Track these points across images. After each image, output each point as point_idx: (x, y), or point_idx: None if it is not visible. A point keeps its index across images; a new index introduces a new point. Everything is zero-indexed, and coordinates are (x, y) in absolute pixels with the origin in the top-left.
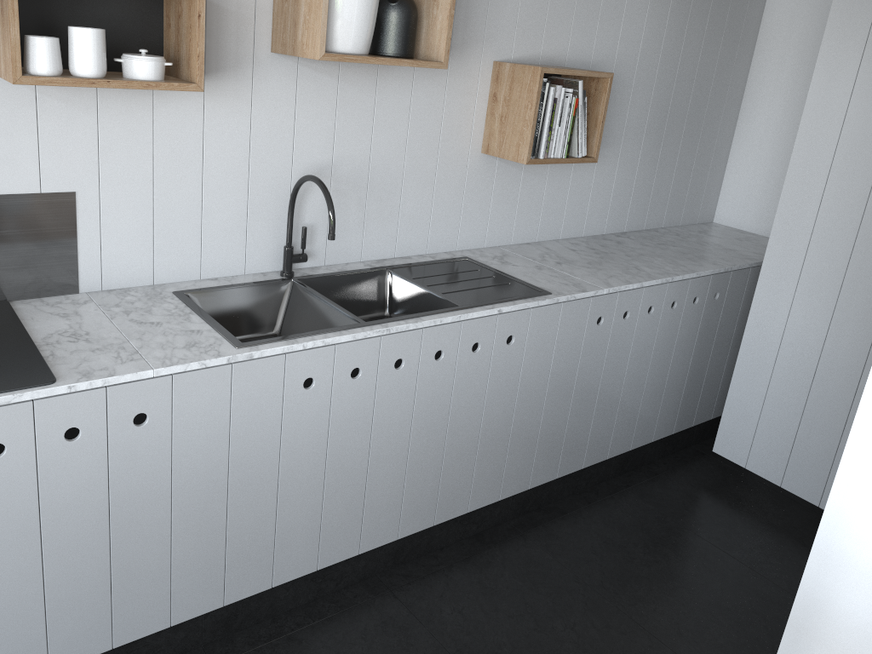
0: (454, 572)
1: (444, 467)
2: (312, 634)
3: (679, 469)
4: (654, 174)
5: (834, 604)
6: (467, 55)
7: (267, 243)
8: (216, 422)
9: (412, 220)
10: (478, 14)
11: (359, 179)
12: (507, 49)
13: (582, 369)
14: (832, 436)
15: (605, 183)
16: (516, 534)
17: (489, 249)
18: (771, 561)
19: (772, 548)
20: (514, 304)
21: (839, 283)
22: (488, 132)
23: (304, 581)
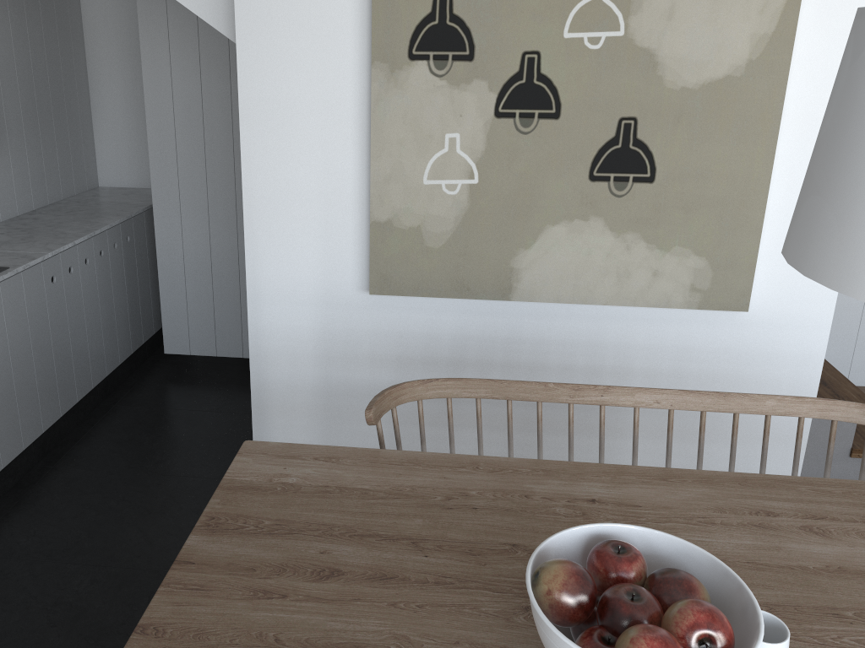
0: (13, 516)
1: None
2: None
3: (146, 377)
4: (42, 156)
5: (270, 380)
6: None
7: None
8: None
9: None
10: None
11: None
12: None
13: (53, 321)
14: (236, 307)
15: (5, 172)
16: (48, 469)
17: None
18: (229, 402)
19: (227, 395)
20: None
21: (206, 204)
22: None
23: None
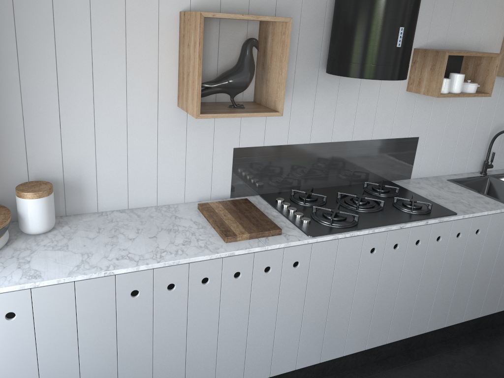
0: None
1: None
2: None
3: None
4: None
5: None
6: None
7: (475, 159)
8: (498, 236)
9: None
10: None
11: None
12: None
13: None
14: None
15: None
16: None
17: None
18: None
19: None
20: None
21: None
22: None
23: None
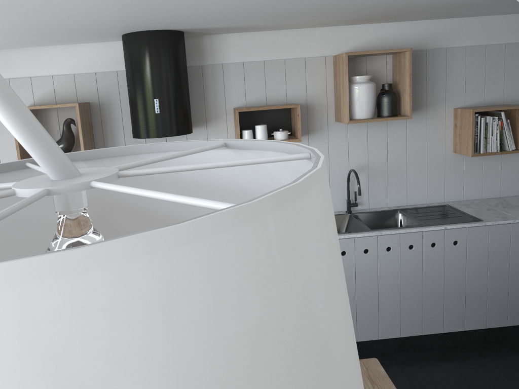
0: (432, 359)
1: (423, 304)
2: None
3: None
4: None
5: None
6: (436, 108)
7: (340, 199)
8: None
9: (415, 187)
10: (440, 89)
11: (382, 169)
12: (461, 101)
13: (514, 263)
14: None
15: None
16: (476, 350)
17: (465, 200)
18: None
19: None
20: (455, 225)
21: None
22: (454, 142)
23: None
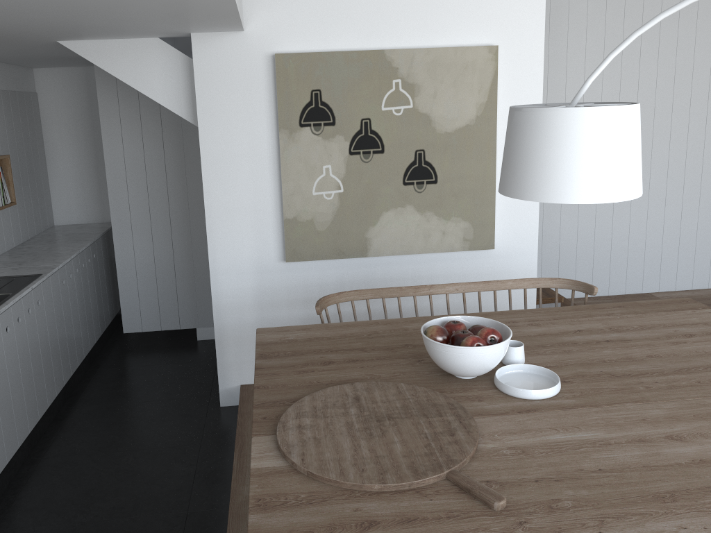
0: (62, 435)
1: (35, 383)
2: (28, 490)
3: (113, 350)
4: (24, 205)
5: (226, 324)
6: None
7: None
8: None
9: None
10: None
11: None
12: None
13: (65, 310)
14: (173, 295)
15: (7, 217)
16: (72, 408)
17: None
18: (178, 357)
19: (175, 353)
20: (35, 283)
21: (150, 227)
22: None
23: (4, 473)
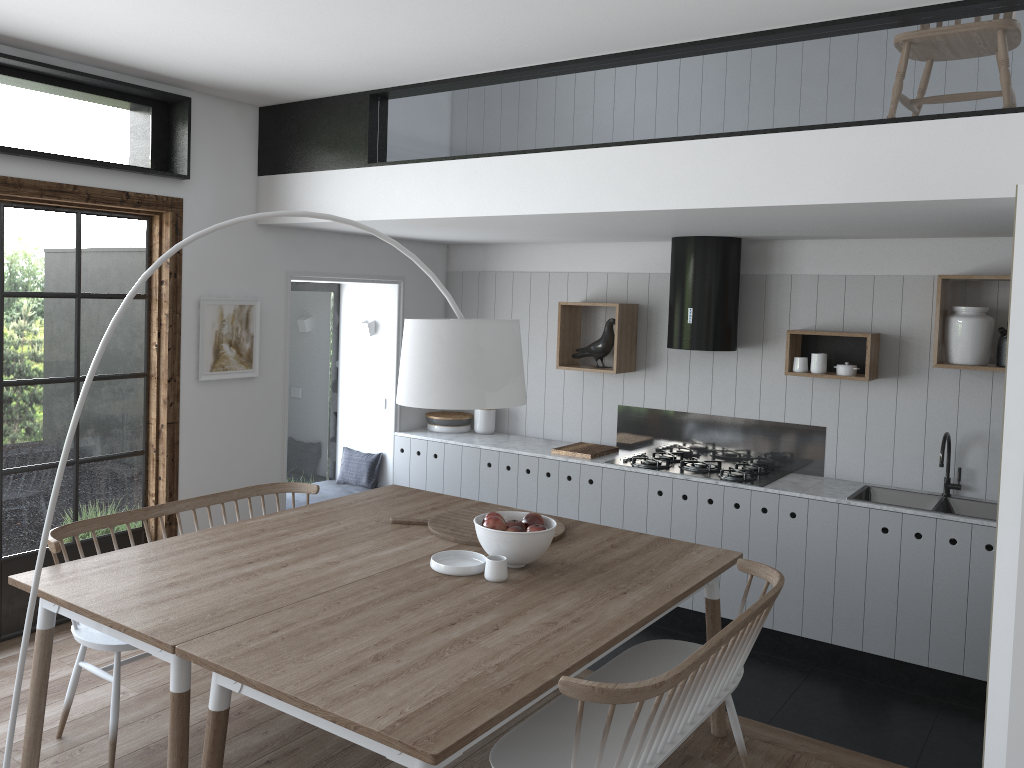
0: None
1: None
2: (872, 685)
3: None
4: None
5: None
6: None
7: (938, 474)
8: (829, 531)
9: None
10: None
11: None
12: None
13: None
14: None
15: None
16: None
17: None
18: None
19: None
20: None
21: None
22: None
23: (885, 661)
